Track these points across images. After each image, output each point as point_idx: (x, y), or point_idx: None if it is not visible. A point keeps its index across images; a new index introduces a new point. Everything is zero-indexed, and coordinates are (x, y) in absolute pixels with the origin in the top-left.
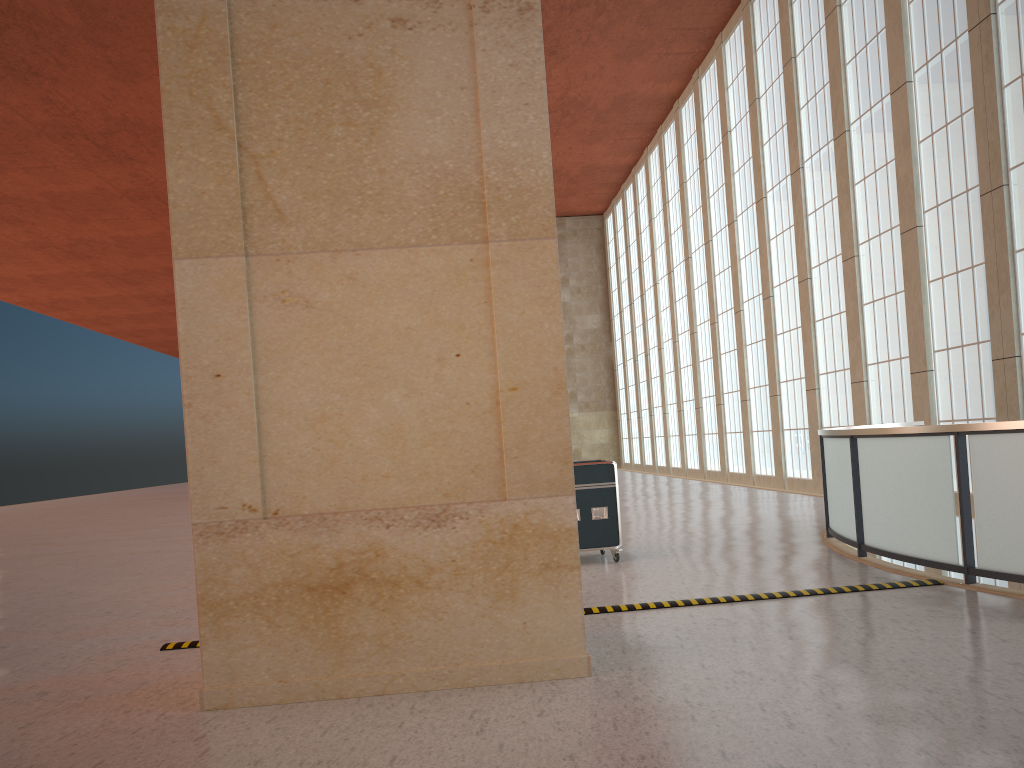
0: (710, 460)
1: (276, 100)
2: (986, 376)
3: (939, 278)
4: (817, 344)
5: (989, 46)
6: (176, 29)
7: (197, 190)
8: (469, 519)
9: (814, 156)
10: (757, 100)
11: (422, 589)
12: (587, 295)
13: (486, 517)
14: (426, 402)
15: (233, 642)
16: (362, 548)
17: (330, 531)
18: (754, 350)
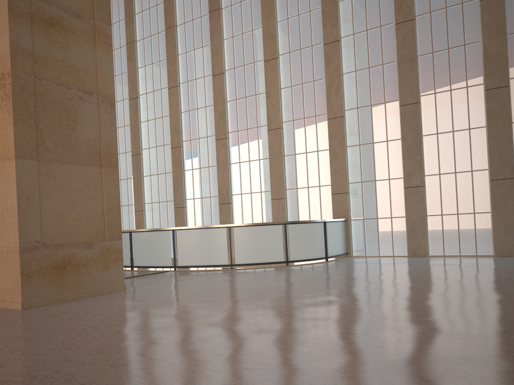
0: None
1: (47, 113)
2: (131, 216)
3: None
4: None
5: (137, 107)
6: (18, 82)
7: (23, 136)
8: (97, 246)
9: None
10: None
11: (85, 267)
12: None
13: (101, 245)
14: (86, 211)
15: (32, 286)
16: (70, 255)
17: (61, 249)
18: None
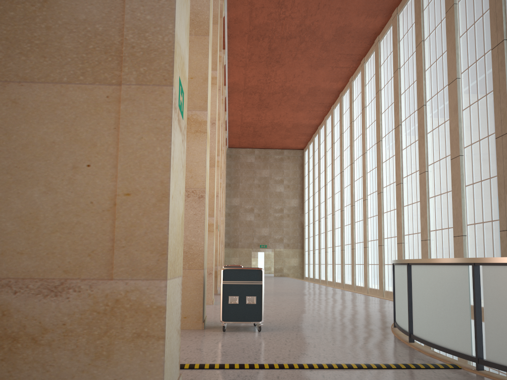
0: (347, 278)
1: None
2: (496, 240)
3: (471, 184)
4: (404, 218)
5: (502, 57)
6: None
7: None
8: (81, 292)
9: (407, 119)
10: (380, 90)
11: (36, 345)
12: (292, 189)
13: (94, 292)
14: (59, 199)
15: None
16: None
17: None
18: (372, 220)
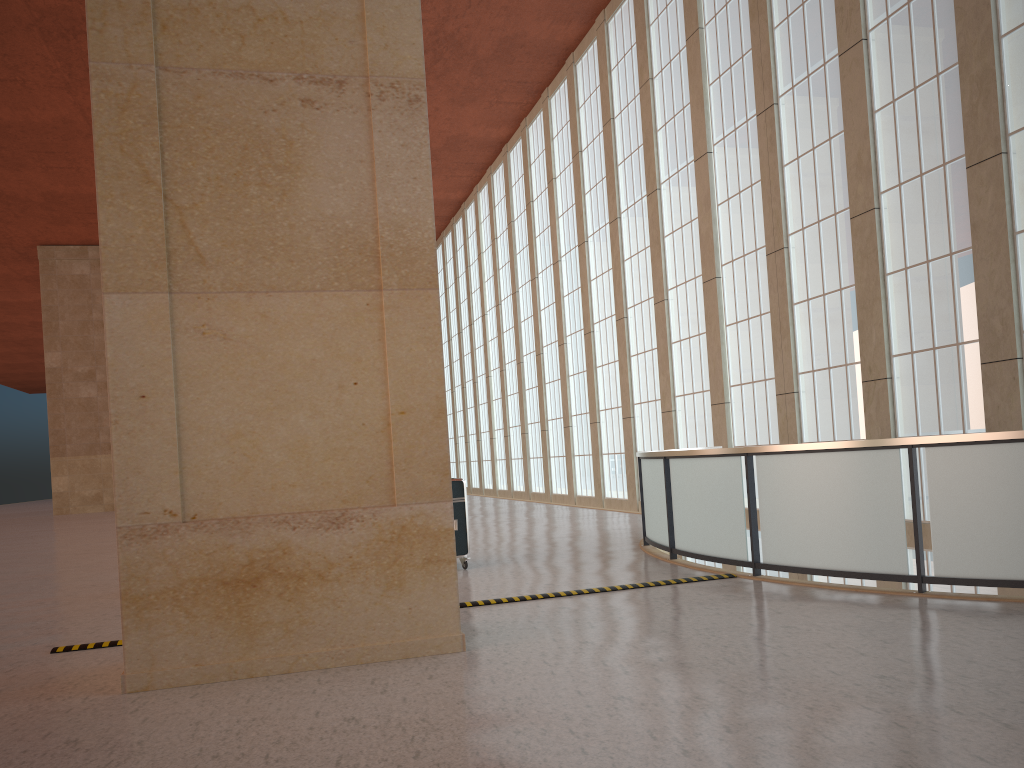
0: (535, 482)
1: (199, 160)
2: (772, 408)
3: (734, 323)
4: (632, 377)
5: (773, 130)
6: (109, 93)
7: (126, 234)
8: (364, 521)
9: (630, 208)
10: (580, 153)
11: (323, 581)
12: None
13: (378, 520)
14: (328, 422)
15: (153, 631)
16: (271, 547)
17: (243, 533)
18: (576, 380)
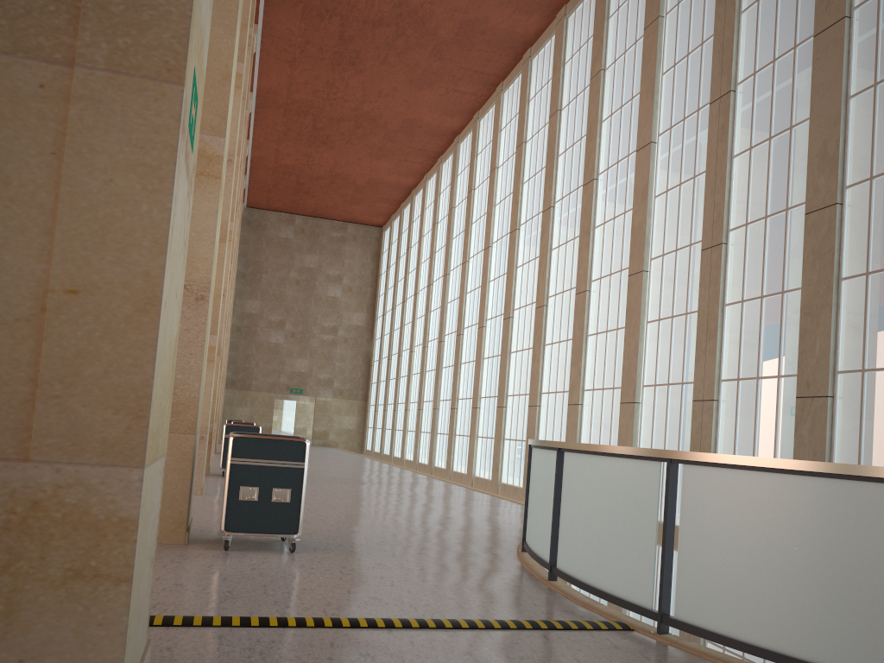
0: (438, 457)
1: None
2: (685, 415)
3: (656, 320)
4: (544, 365)
5: (726, 118)
6: None
7: None
8: None
9: (565, 198)
10: (524, 143)
11: None
12: (357, 295)
13: None
14: None
15: None
16: None
17: None
18: (490, 363)
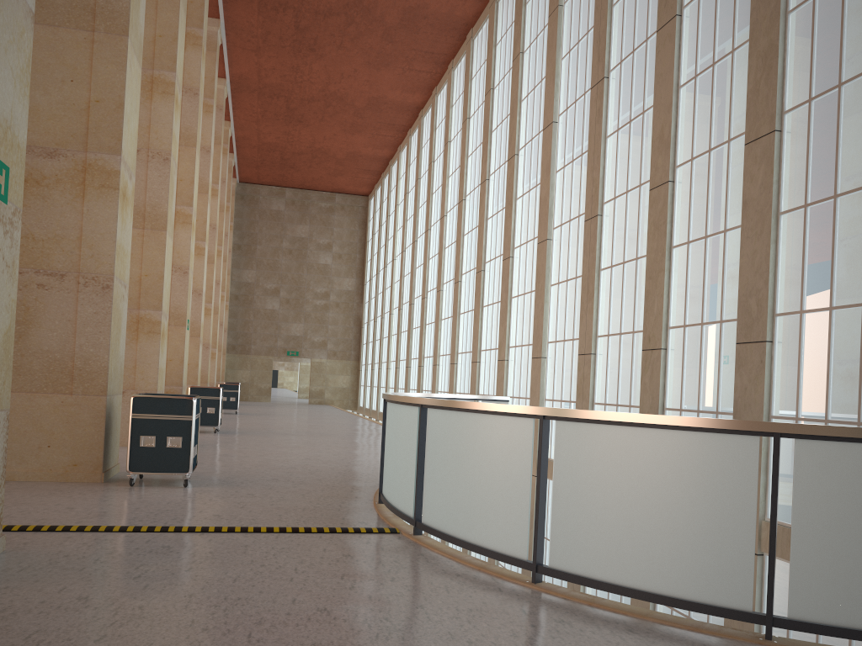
0: None
1: None
2: (575, 367)
3: (556, 283)
4: (482, 325)
5: (601, 102)
6: None
7: None
8: None
9: (496, 171)
10: (468, 119)
11: None
12: (346, 261)
13: None
14: None
15: None
16: None
17: None
18: (446, 324)
